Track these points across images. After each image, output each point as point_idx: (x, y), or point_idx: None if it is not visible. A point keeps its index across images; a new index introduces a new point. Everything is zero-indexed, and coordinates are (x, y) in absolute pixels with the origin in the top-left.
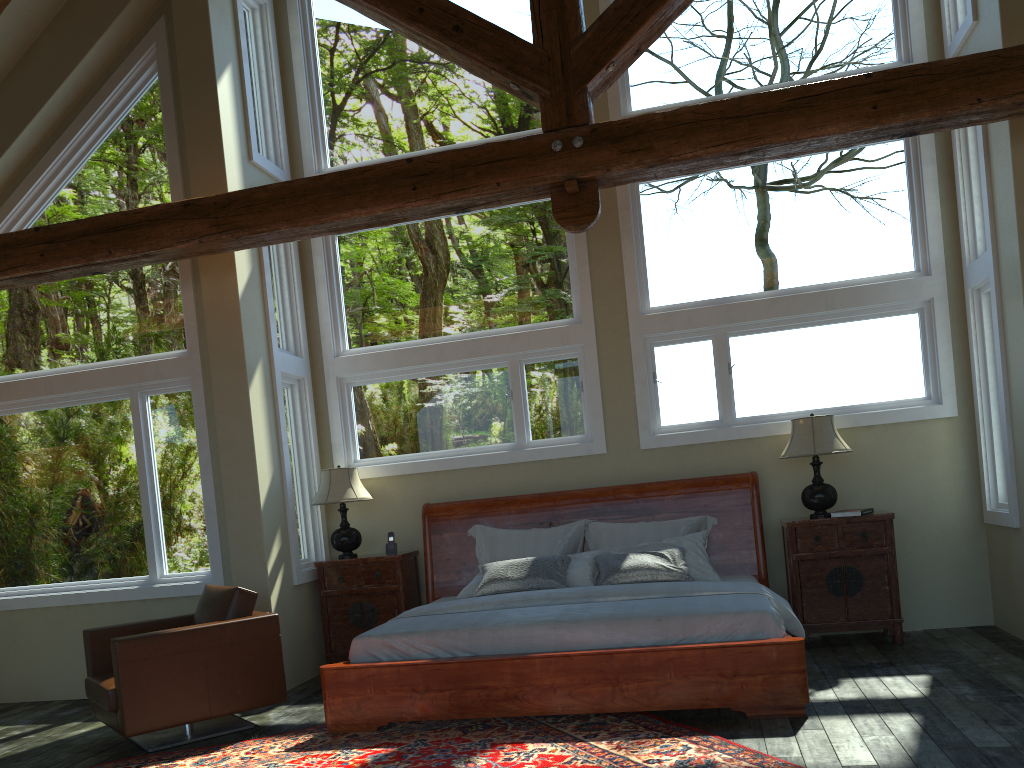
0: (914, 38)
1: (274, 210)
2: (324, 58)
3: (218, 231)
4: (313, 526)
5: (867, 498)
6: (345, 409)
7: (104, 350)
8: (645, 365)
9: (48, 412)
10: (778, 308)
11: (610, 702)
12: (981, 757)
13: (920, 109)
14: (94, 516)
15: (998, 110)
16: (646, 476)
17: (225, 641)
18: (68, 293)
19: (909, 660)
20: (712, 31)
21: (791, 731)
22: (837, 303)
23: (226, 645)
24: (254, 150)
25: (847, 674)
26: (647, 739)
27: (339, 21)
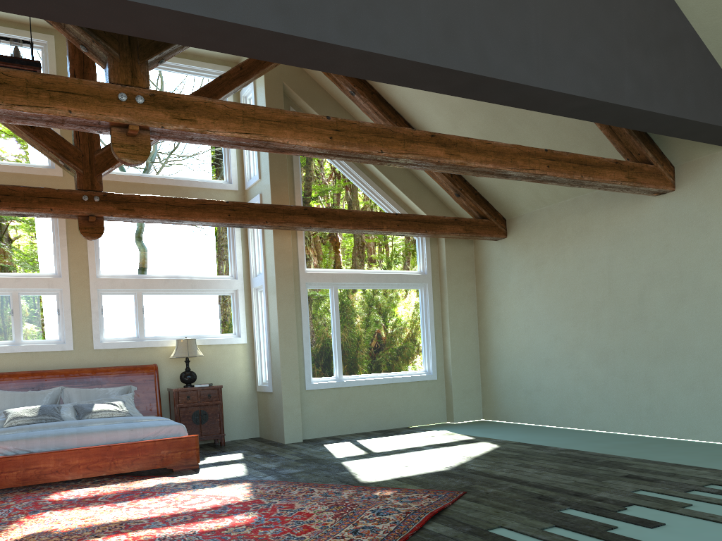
0: (233, 173)
1: None
2: None
3: None
4: None
5: (208, 379)
6: None
7: None
8: (98, 304)
9: None
10: (169, 284)
11: (109, 469)
12: (270, 469)
13: (246, 220)
14: None
15: (272, 226)
16: (96, 364)
17: None
18: None
19: (231, 449)
20: None
21: (196, 472)
22: (197, 286)
23: None
24: None
25: (207, 456)
26: (134, 481)
27: None
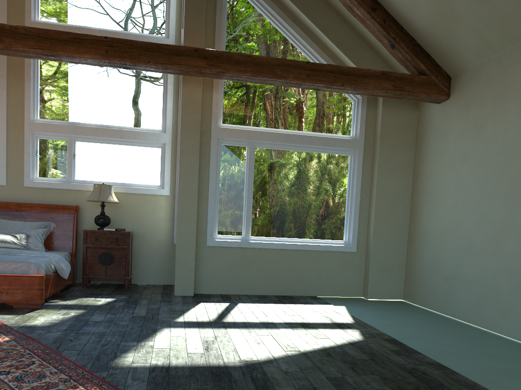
0: (170, 28)
1: None
2: None
3: None
4: None
5: (129, 225)
6: None
7: None
8: (31, 146)
9: None
10: (98, 132)
11: None
12: (83, 323)
13: (125, 58)
14: None
15: (158, 68)
16: (26, 200)
17: None
18: None
19: (119, 293)
20: None
21: (24, 313)
22: (125, 136)
23: None
24: None
25: (85, 296)
26: None
27: None
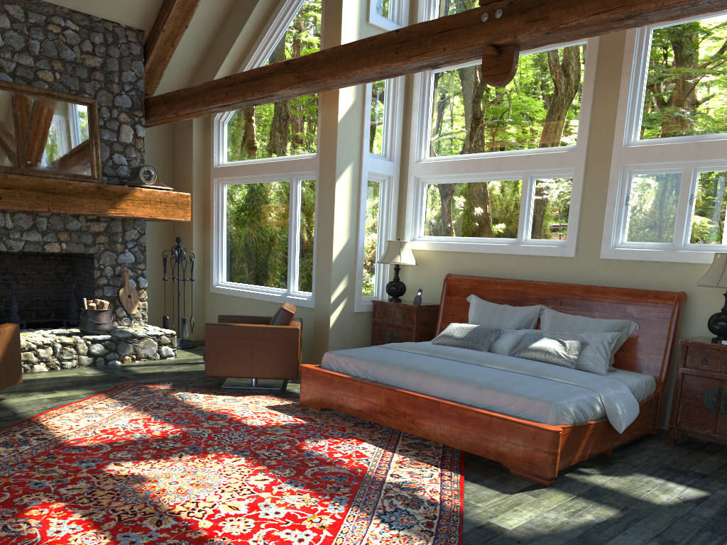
0: None
1: (325, 67)
2: None
3: (298, 81)
4: (383, 276)
5: None
6: (417, 200)
7: (284, 149)
8: (618, 190)
9: (257, 185)
10: None
11: (433, 434)
12: None
13: None
14: (270, 250)
15: None
16: (600, 280)
17: (264, 337)
18: (272, 112)
19: (726, 479)
20: None
21: (514, 491)
22: None
23: (265, 339)
24: (371, 14)
25: (651, 472)
26: (425, 463)
27: None
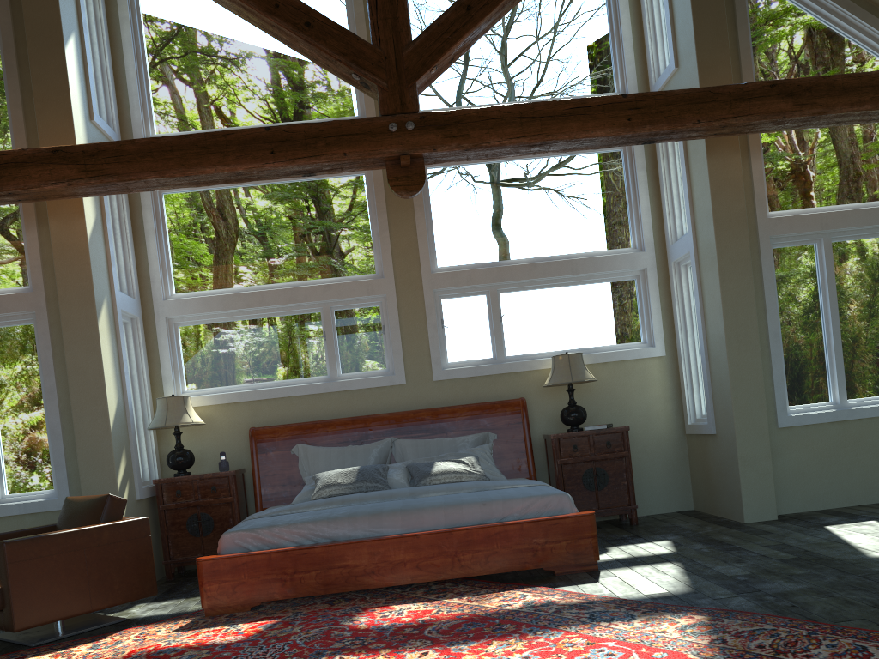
0: (628, 76)
1: (142, 161)
2: (150, 39)
3: (87, 176)
4: (147, 449)
5: (604, 417)
6: (174, 346)
7: None
8: (435, 313)
9: None
10: (537, 271)
11: (450, 570)
12: (735, 581)
13: (660, 124)
14: None
15: (709, 129)
16: (438, 402)
17: (103, 541)
18: None
19: (649, 533)
20: (481, 54)
21: (594, 579)
22: (580, 269)
23: (104, 545)
24: (94, 111)
25: (610, 544)
26: (489, 594)
27: (164, 9)
